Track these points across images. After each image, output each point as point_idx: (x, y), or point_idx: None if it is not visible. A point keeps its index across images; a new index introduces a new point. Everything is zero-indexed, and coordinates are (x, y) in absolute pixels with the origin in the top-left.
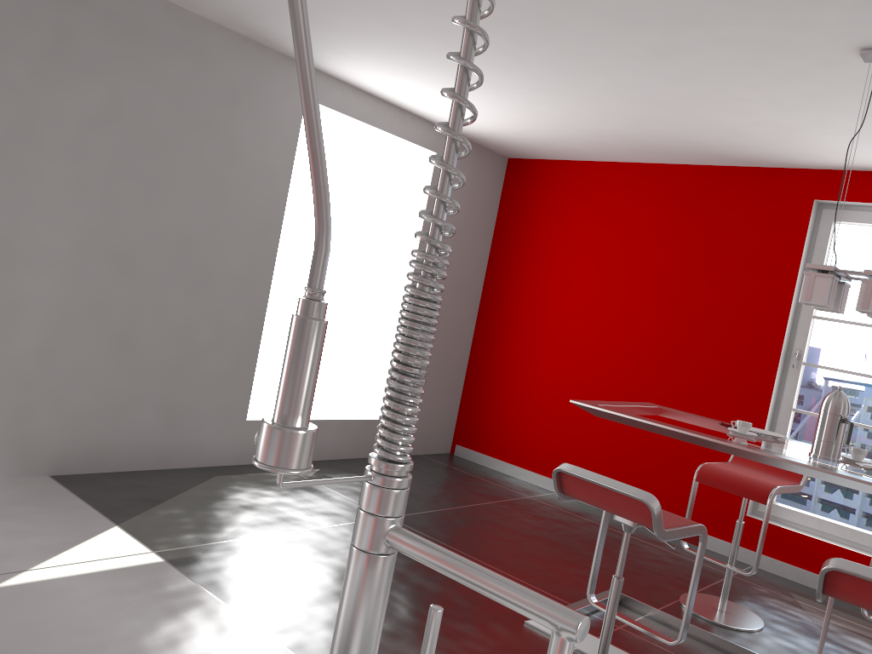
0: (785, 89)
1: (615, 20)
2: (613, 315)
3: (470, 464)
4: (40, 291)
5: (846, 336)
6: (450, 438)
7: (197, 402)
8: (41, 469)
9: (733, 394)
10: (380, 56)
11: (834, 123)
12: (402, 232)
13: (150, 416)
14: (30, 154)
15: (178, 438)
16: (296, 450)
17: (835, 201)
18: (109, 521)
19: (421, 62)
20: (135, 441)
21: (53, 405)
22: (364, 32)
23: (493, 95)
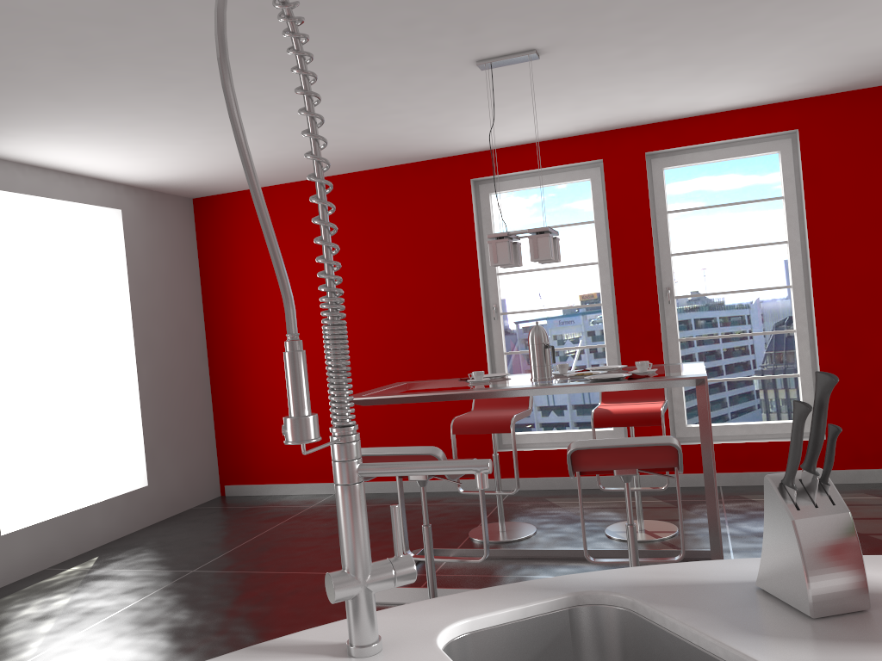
0: (428, 98)
1: (279, 66)
2: None
3: (245, 498)
4: None
5: (525, 283)
6: (217, 482)
7: None
8: None
9: (456, 356)
10: (46, 129)
11: (470, 117)
12: (108, 296)
13: None
14: None
15: None
16: (313, 427)
17: (486, 177)
18: None
19: (92, 127)
20: None
21: None
22: (26, 110)
23: (171, 145)
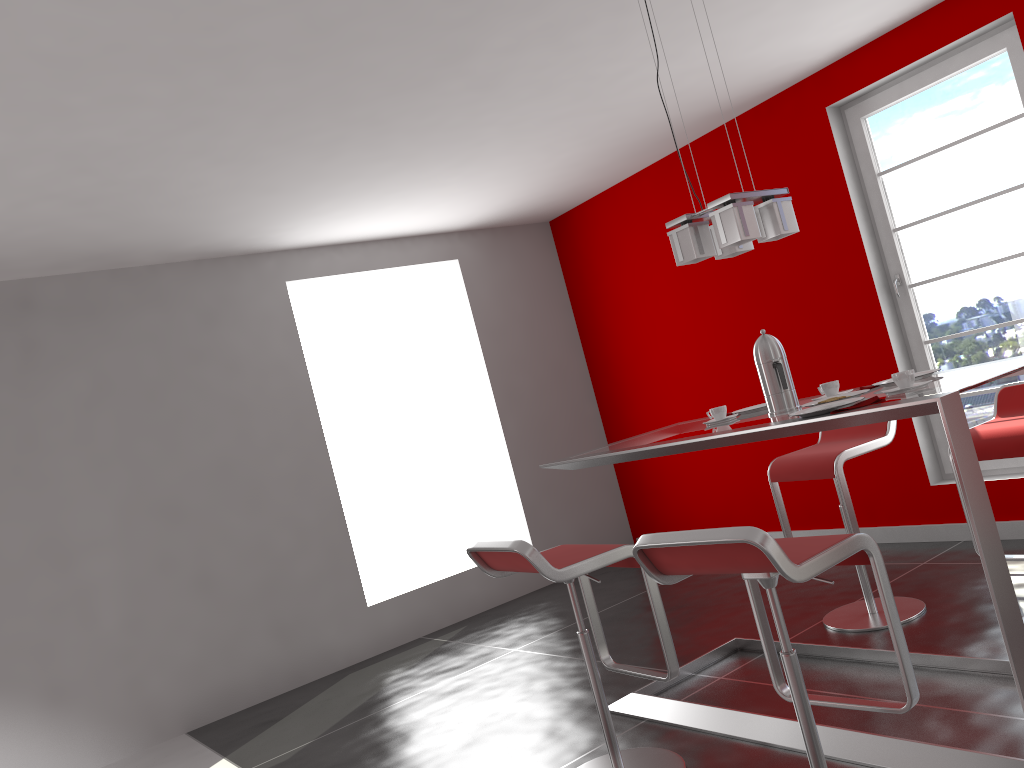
0: (637, 46)
1: (404, 91)
2: (707, 330)
3: None
4: (104, 571)
5: (935, 234)
6: (628, 534)
7: (305, 609)
8: (175, 730)
9: (853, 357)
10: (306, 215)
11: (737, 39)
12: (466, 351)
13: (262, 641)
14: (44, 459)
15: (302, 651)
16: None
17: (846, 97)
18: (219, 756)
19: (340, 201)
20: (258, 670)
21: (161, 667)
22: (263, 208)
23: (437, 189)
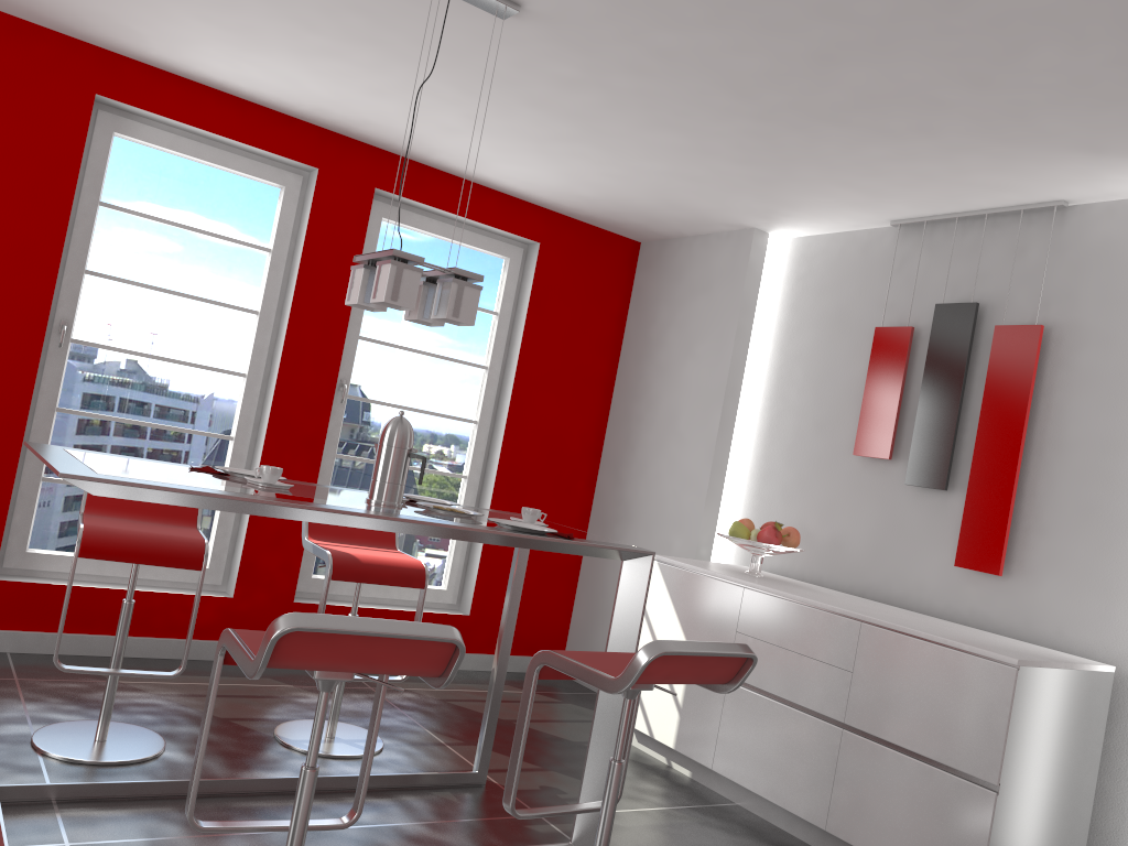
0: None
1: None
2: None
3: None
4: None
5: (132, 303)
6: None
7: None
8: None
9: None
10: None
11: (238, 13)
12: None
13: None
14: None
15: None
16: None
17: (127, 105)
18: None
19: None
20: None
21: None
22: None
23: None
